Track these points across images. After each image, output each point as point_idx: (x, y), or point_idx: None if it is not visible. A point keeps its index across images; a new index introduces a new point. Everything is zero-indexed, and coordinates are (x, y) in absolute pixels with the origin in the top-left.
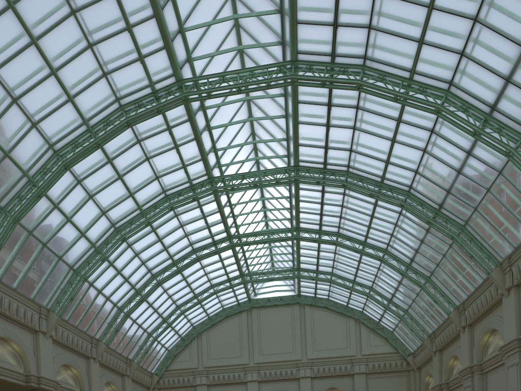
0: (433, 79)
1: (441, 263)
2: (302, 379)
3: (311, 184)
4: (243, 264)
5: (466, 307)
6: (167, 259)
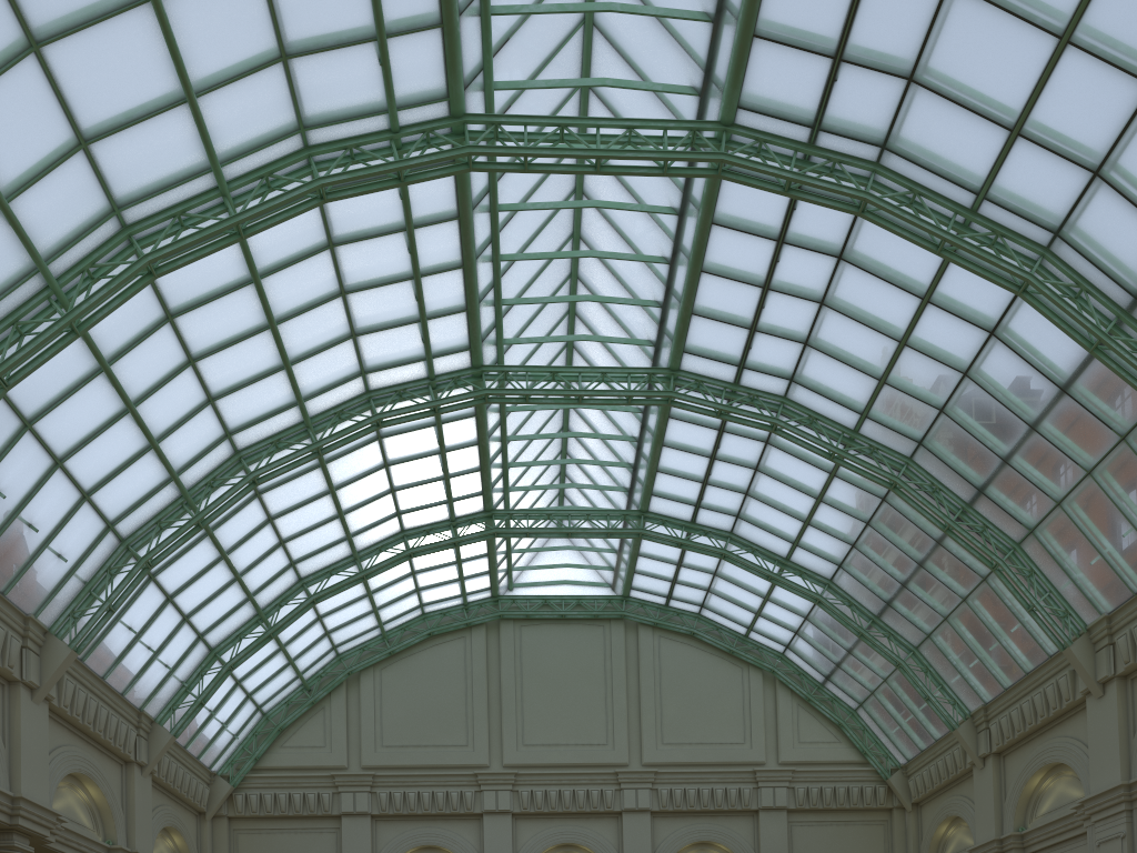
0: None
1: (1074, 499)
2: (630, 816)
3: (766, 189)
4: (497, 480)
5: (1120, 628)
6: (286, 407)
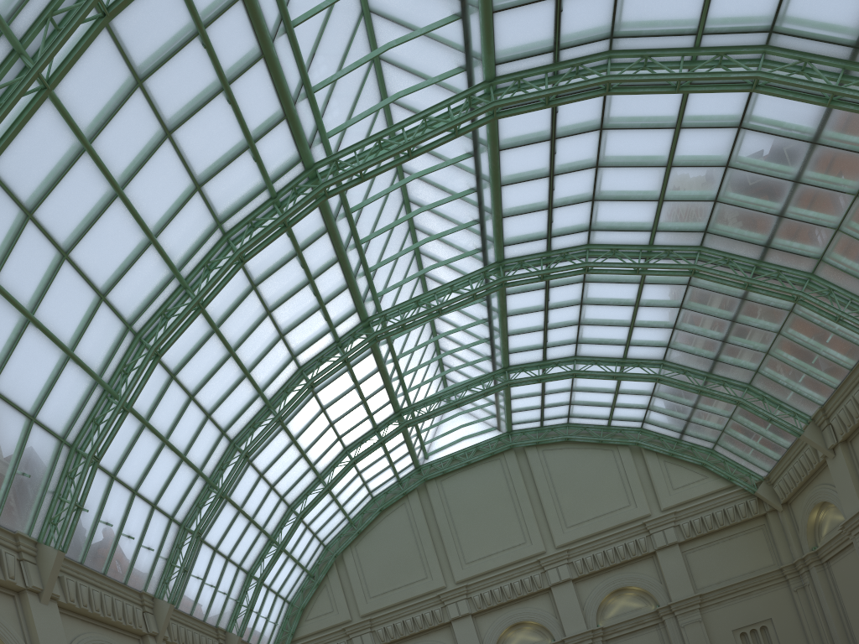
0: None
1: (850, 220)
2: (557, 588)
3: (532, 110)
4: (398, 388)
5: None
6: (253, 400)
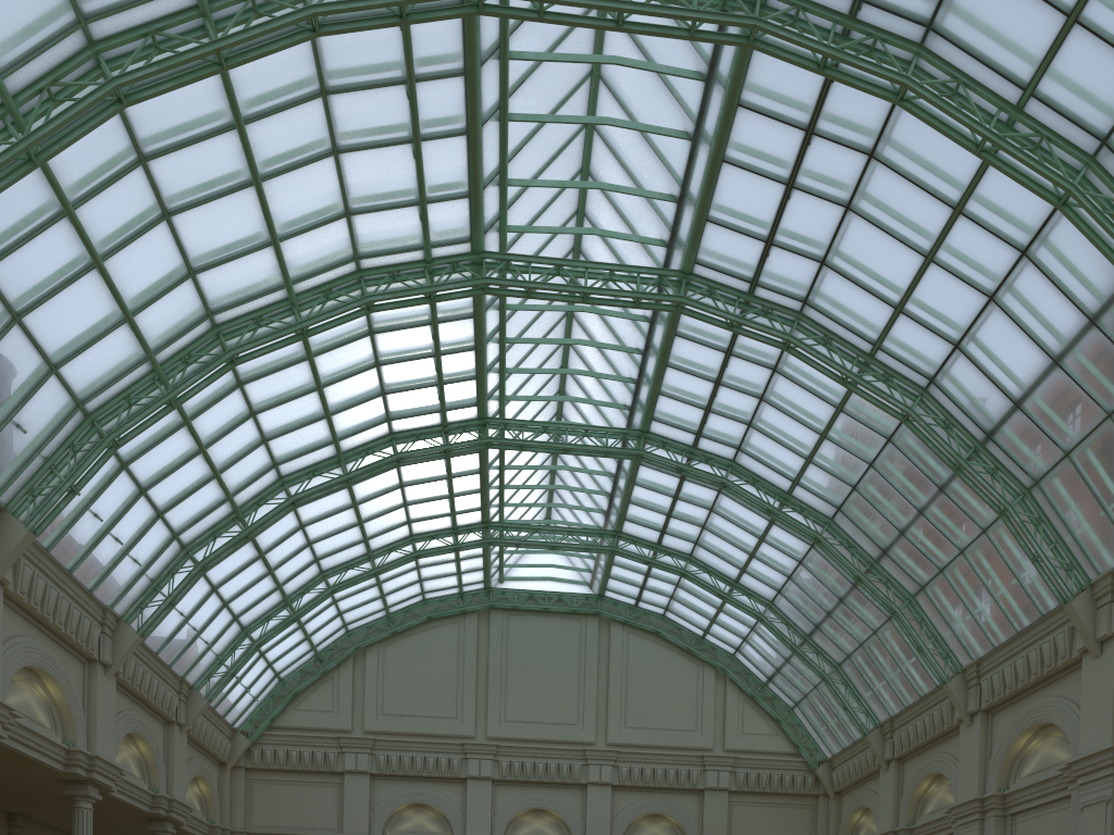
0: (1069, 122)
1: (951, 569)
2: (594, 788)
3: (714, 324)
4: (494, 498)
5: (985, 672)
6: (323, 445)
